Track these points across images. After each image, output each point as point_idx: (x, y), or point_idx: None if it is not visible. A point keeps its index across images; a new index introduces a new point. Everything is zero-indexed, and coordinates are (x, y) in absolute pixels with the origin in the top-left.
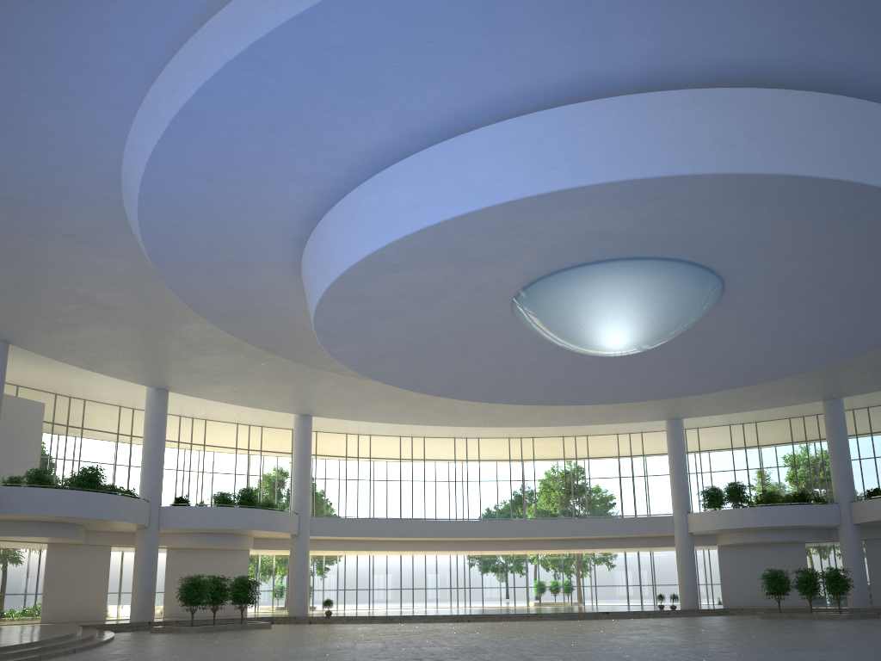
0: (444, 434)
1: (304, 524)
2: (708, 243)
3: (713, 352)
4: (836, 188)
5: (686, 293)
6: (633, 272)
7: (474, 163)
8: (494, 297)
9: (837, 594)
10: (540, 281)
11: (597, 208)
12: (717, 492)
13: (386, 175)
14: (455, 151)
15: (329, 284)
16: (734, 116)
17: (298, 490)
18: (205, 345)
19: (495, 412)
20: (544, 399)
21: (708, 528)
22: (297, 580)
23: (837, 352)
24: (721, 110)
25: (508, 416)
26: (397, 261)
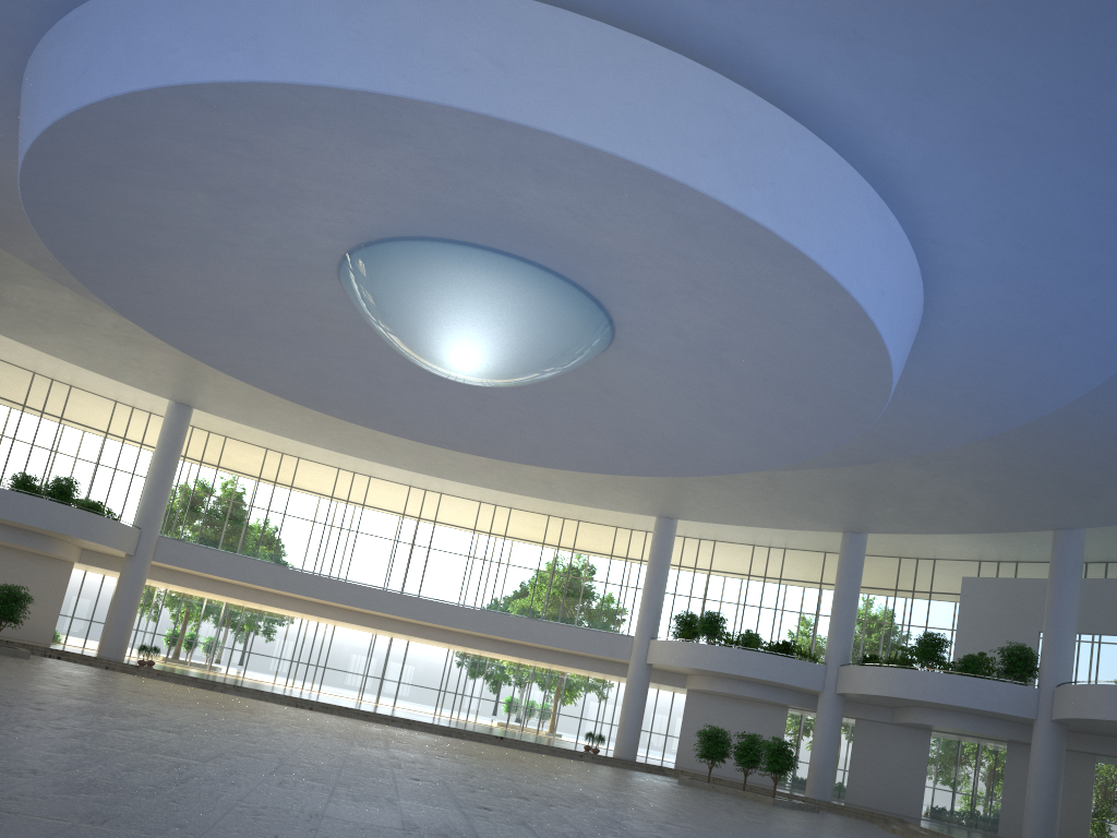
0: (394, 477)
1: (145, 544)
2: (546, 239)
3: (635, 418)
4: (628, 173)
5: (541, 312)
6: (465, 263)
7: (149, 22)
8: (308, 264)
9: (775, 772)
10: (357, 251)
11: (332, 134)
12: (692, 620)
13: (66, 23)
14: (133, 2)
15: (18, 176)
16: (481, 29)
17: (149, 498)
18: (10, 268)
19: (437, 457)
20: (438, 439)
21: (666, 661)
22: (118, 613)
23: (780, 450)
24: (465, 16)
25: (455, 466)
26: (98, 159)
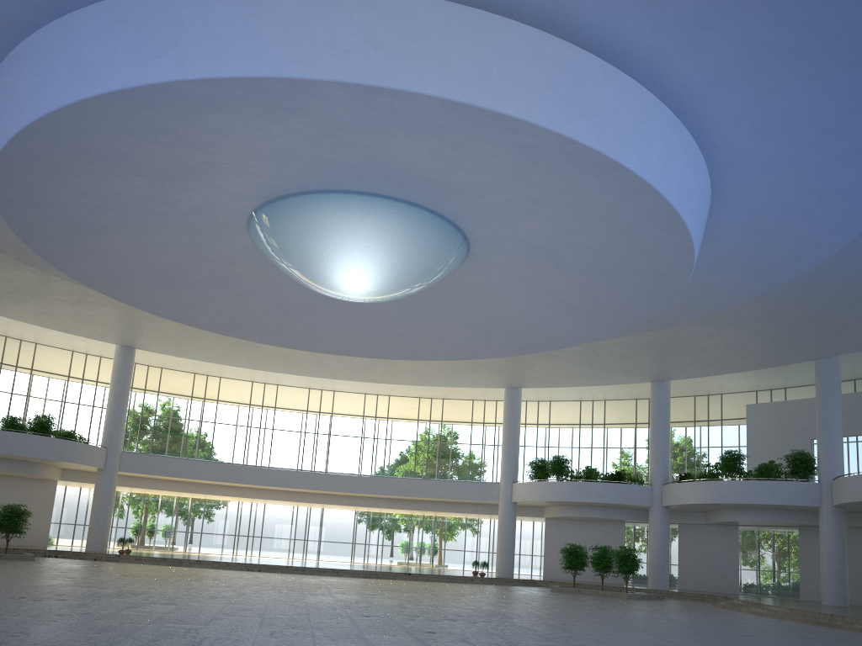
0: (297, 383)
1: (112, 459)
2: (413, 180)
3: (489, 312)
4: (482, 118)
5: (413, 238)
6: (350, 207)
7: (86, 44)
8: (223, 223)
9: (626, 573)
10: (262, 208)
11: (241, 116)
12: (543, 464)
13: (16, 53)
14: (70, 29)
15: None
16: (355, 17)
17: (110, 423)
18: None
19: (330, 363)
20: (335, 348)
21: (527, 498)
22: (97, 515)
23: (605, 323)
24: (340, 8)
25: (344, 368)
26: (53, 159)
